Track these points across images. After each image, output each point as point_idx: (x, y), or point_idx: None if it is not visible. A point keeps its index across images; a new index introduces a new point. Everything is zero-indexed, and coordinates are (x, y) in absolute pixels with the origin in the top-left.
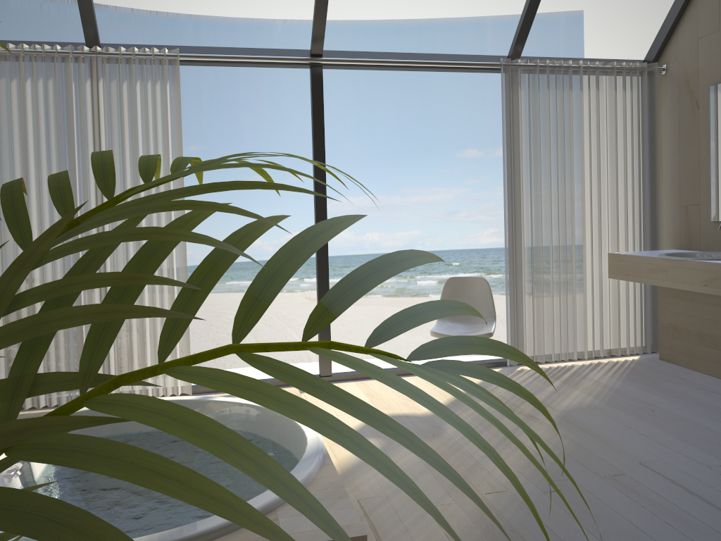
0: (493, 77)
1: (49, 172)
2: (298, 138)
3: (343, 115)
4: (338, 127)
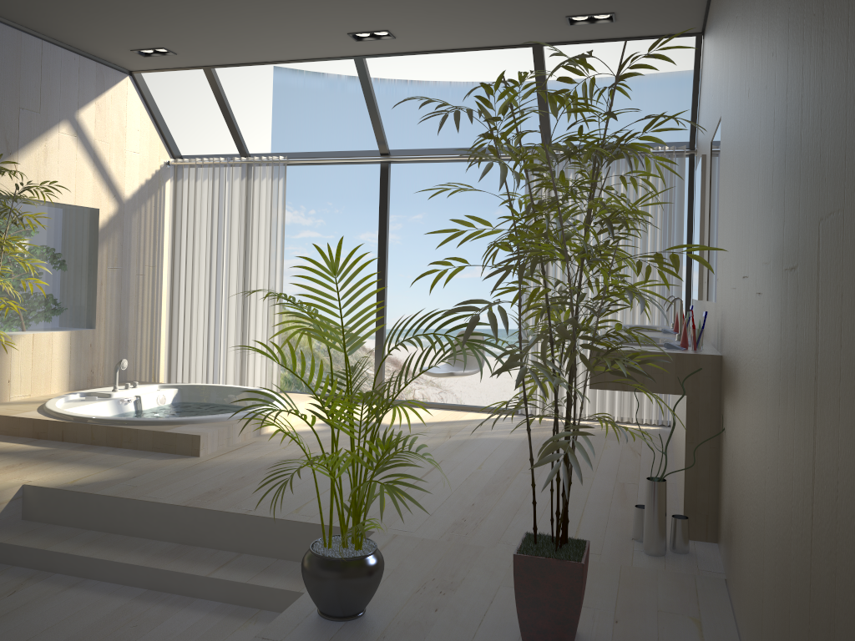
0: None
1: (211, 238)
2: None
3: None
4: None
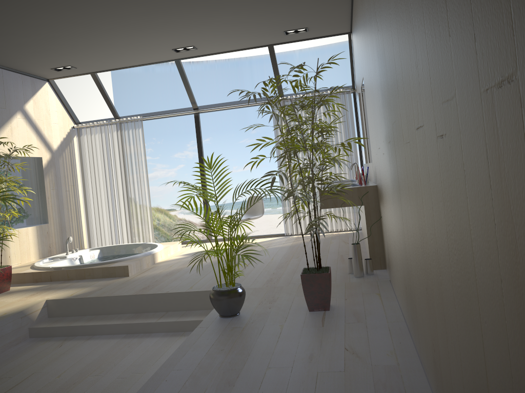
0: None
1: (104, 166)
2: None
3: None
4: None
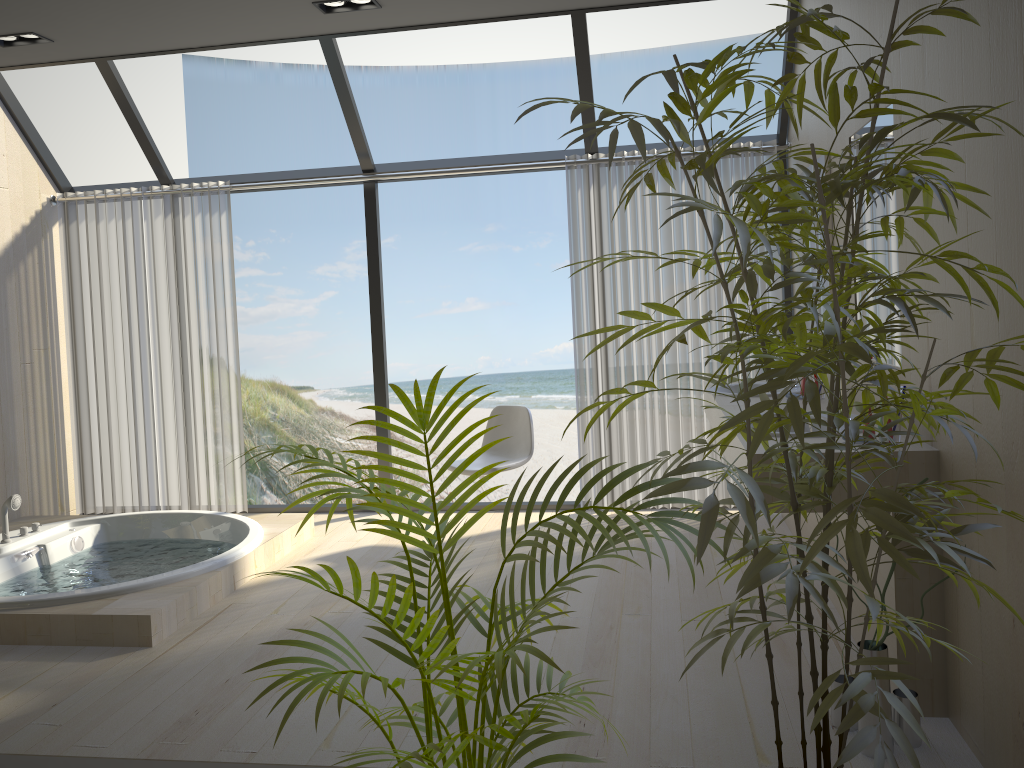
0: None
1: (128, 303)
2: None
3: None
4: None
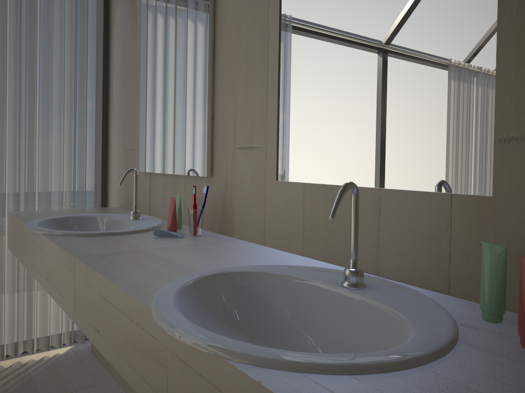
0: None
1: None
2: None
3: None
4: None
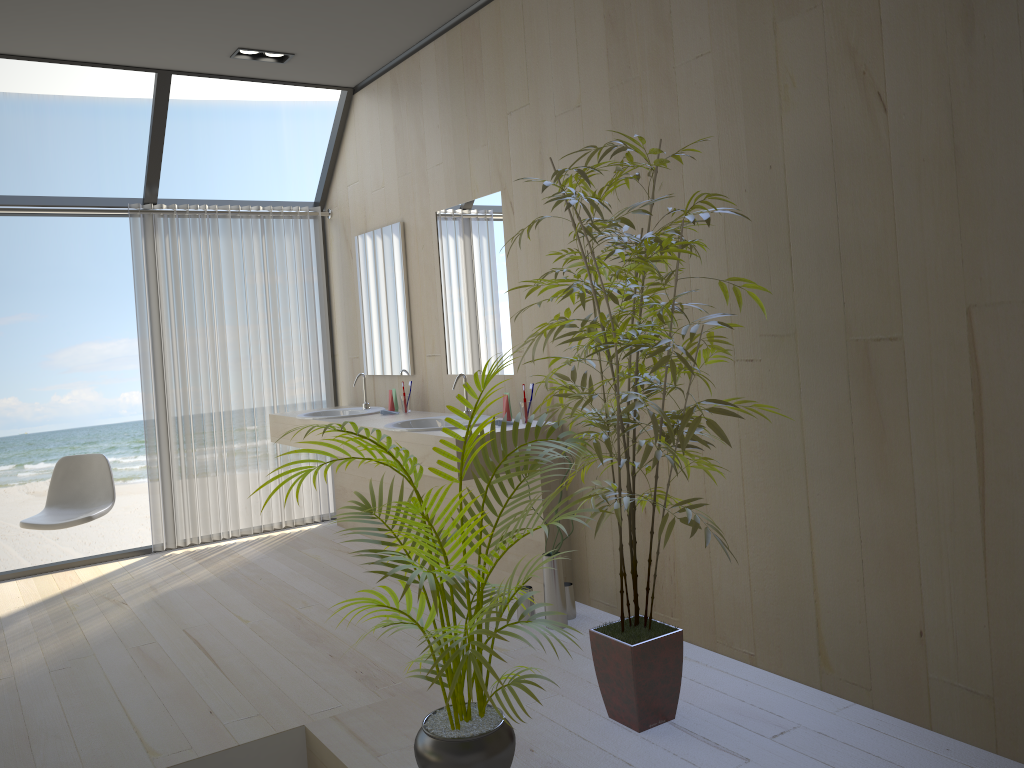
0: (294, 180)
1: None
2: (7, 261)
3: (79, 229)
4: (72, 245)
